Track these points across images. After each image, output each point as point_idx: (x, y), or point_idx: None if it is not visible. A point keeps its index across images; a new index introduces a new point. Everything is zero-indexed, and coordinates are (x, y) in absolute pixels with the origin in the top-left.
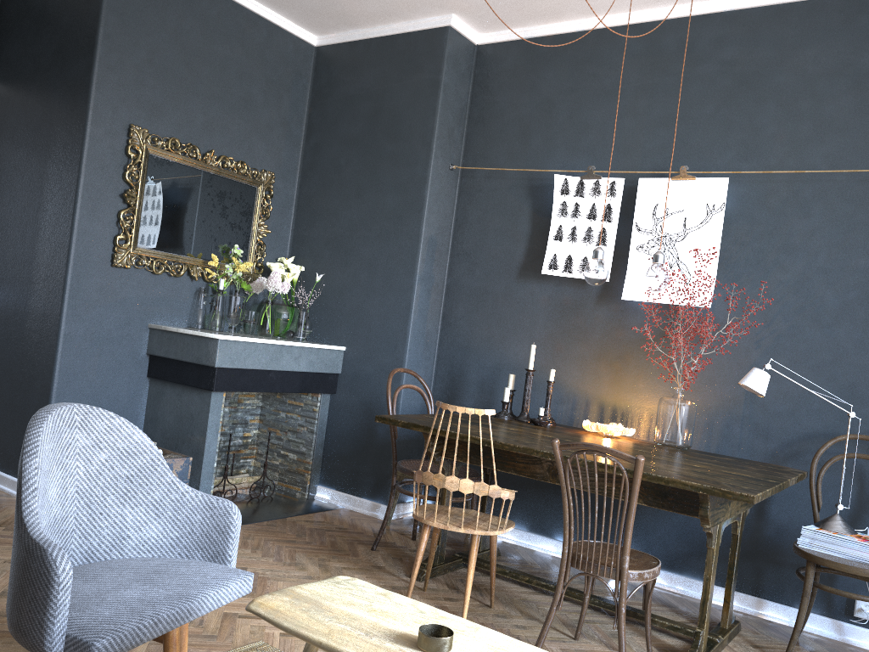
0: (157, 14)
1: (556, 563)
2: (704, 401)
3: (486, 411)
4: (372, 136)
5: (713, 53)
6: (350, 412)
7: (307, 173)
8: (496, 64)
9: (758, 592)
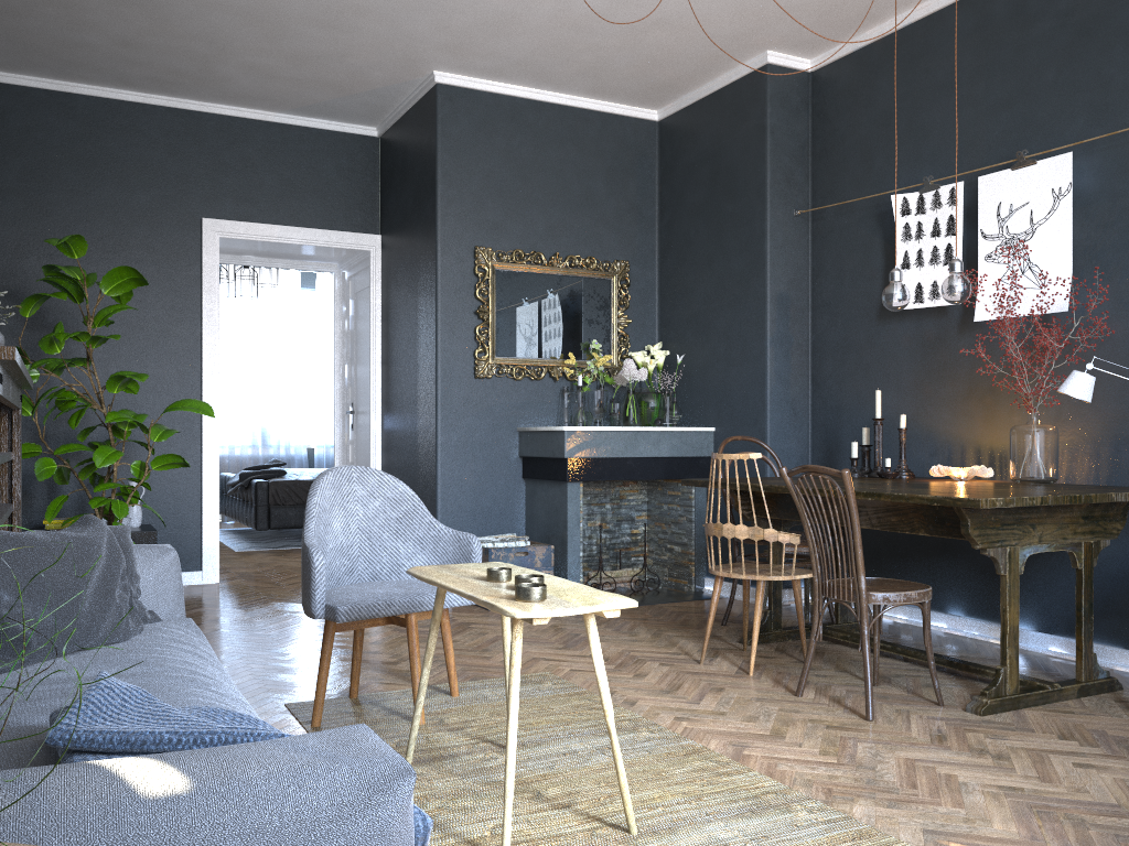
0: (487, 141)
1: (939, 637)
2: (1086, 426)
3: (751, 455)
4: (714, 200)
5: (1047, 7)
6: None
7: (664, 253)
8: (831, 87)
9: None
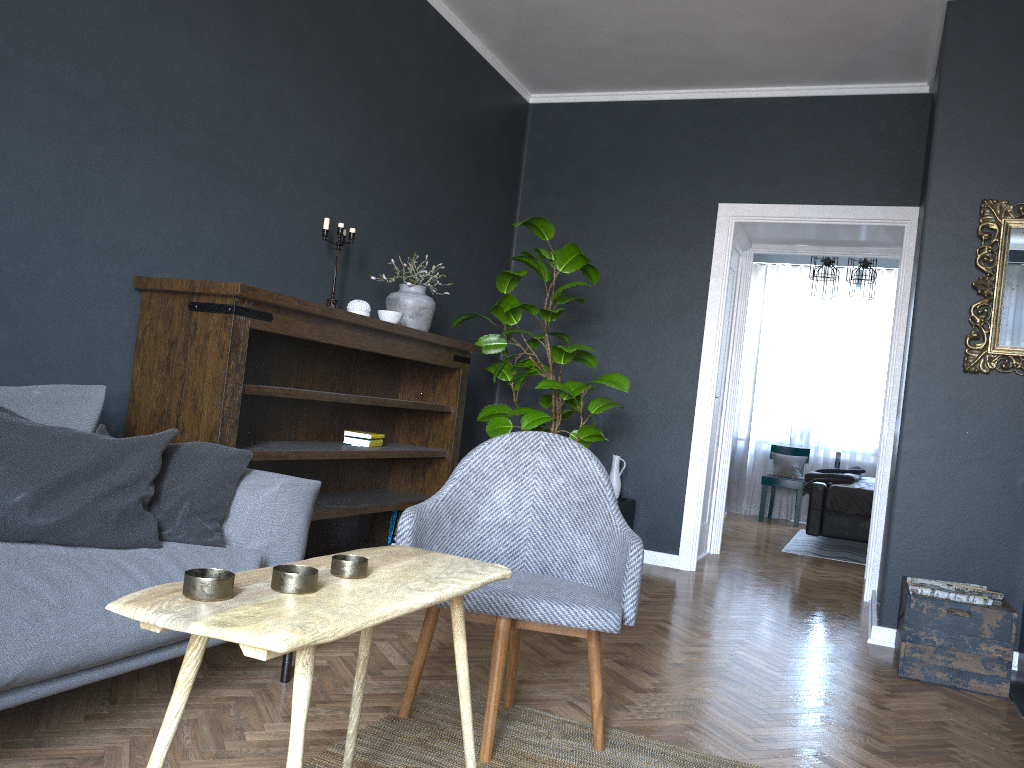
0: (1017, 61)
1: None
2: None
3: None
4: None
5: None
6: None
7: None
8: None
9: None
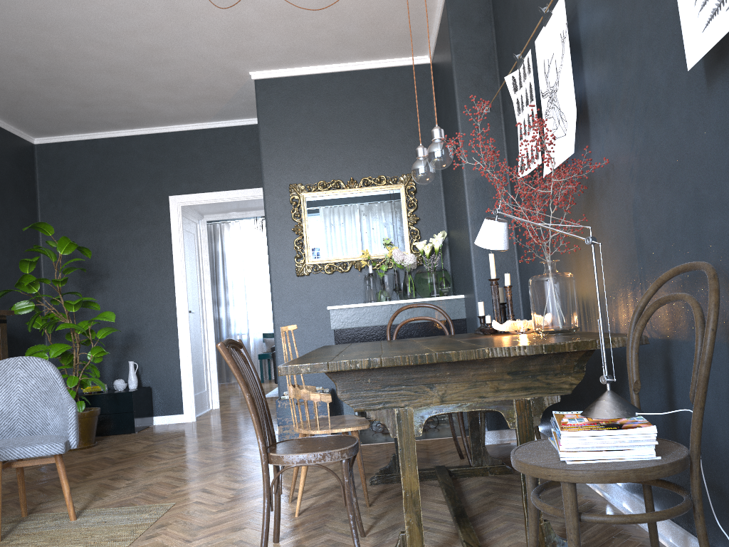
0: (293, 110)
1: None
2: (618, 268)
3: (289, 327)
4: (446, 113)
5: None
6: None
7: None
8: None
9: (689, 525)
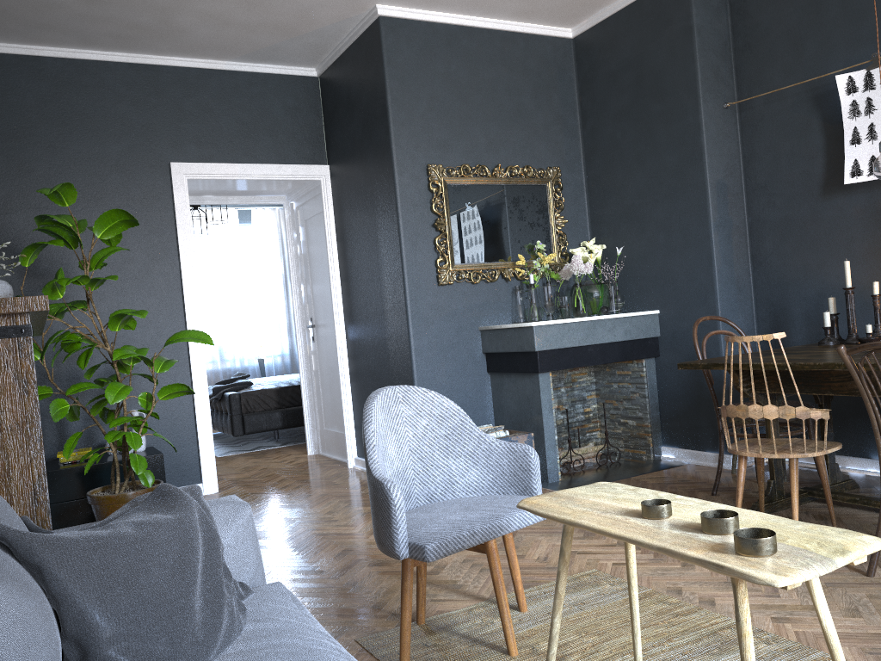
0: (428, 67)
1: None
2: None
3: (775, 335)
4: (640, 102)
5: None
6: (676, 371)
7: (590, 157)
8: None
9: None
